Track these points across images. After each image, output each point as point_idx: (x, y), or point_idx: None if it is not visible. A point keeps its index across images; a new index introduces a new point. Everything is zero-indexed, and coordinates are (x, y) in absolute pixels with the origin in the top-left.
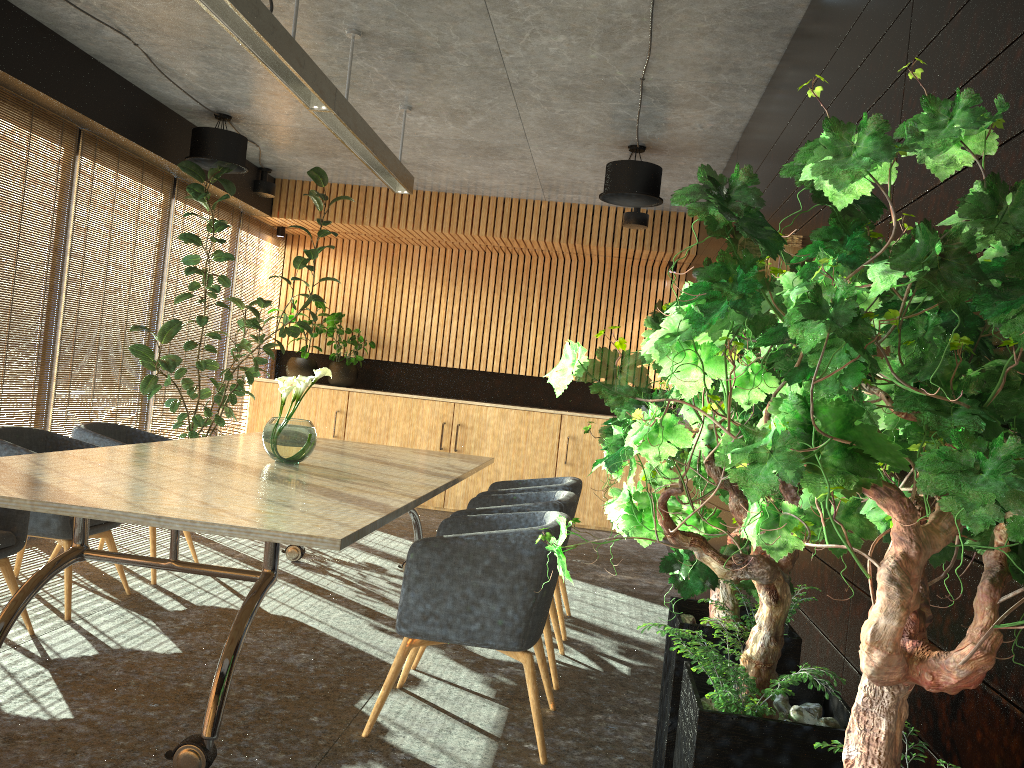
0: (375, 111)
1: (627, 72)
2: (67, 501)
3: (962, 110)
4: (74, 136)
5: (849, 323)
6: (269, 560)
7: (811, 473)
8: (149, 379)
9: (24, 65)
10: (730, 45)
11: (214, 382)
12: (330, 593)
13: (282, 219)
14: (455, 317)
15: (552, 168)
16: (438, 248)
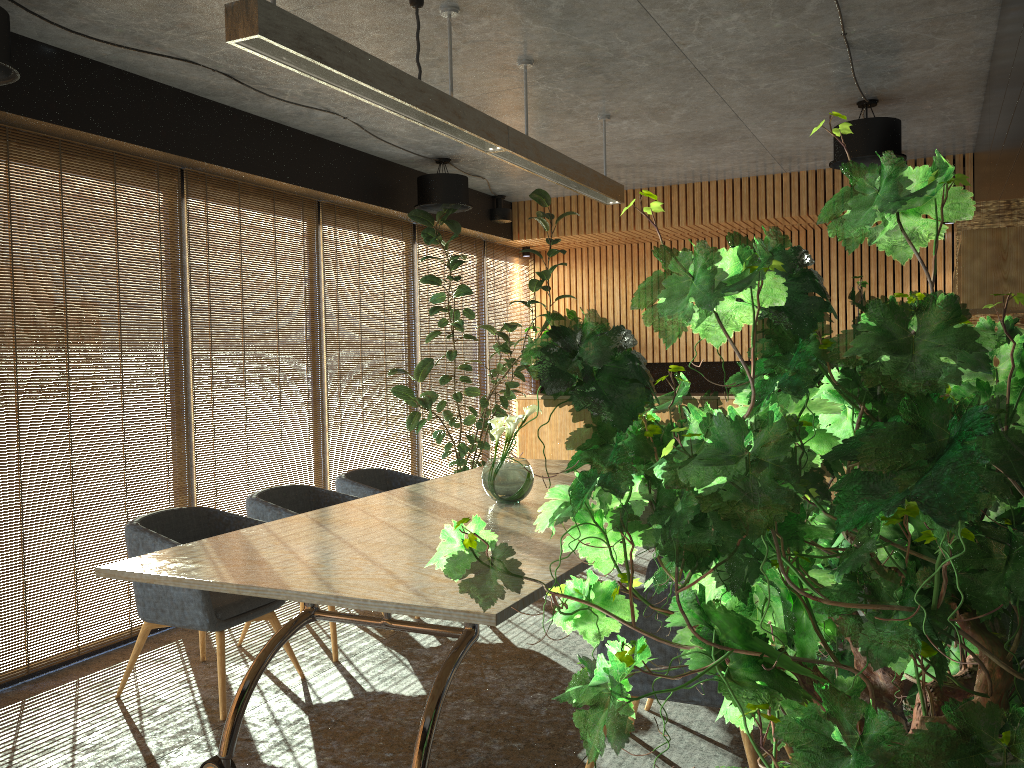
0: (576, 126)
1: (823, 31)
2: (266, 583)
3: (886, 181)
4: (314, 209)
5: (693, 524)
6: None
7: (733, 682)
8: (413, 416)
9: (256, 160)
10: None
11: (472, 410)
12: None
13: (523, 240)
14: None
15: (780, 141)
16: (683, 240)
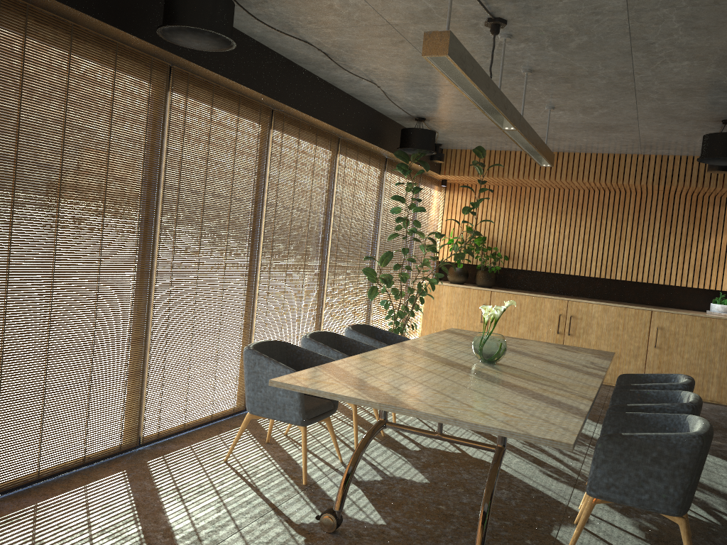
0: (526, 110)
1: None
2: (398, 404)
3: None
4: (336, 143)
5: None
6: (501, 439)
7: None
8: (372, 289)
9: (317, 108)
10: None
11: (410, 289)
12: None
13: (447, 176)
14: (566, 238)
15: (653, 135)
16: (553, 189)
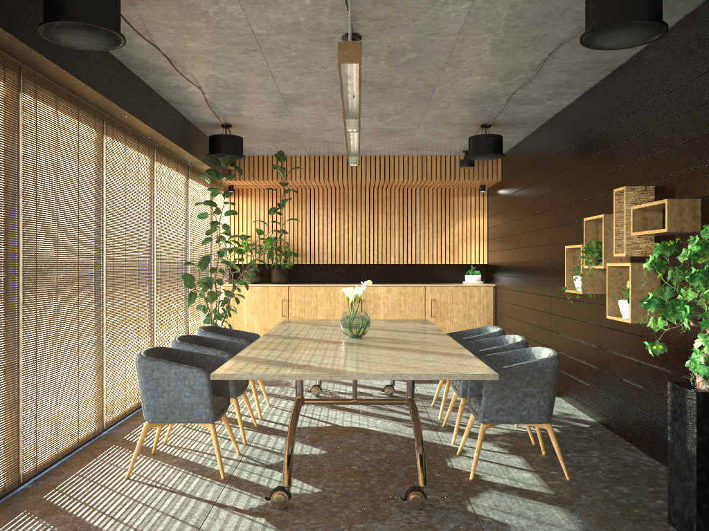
0: (332, 117)
1: (506, 90)
2: (344, 372)
3: None
4: (153, 150)
5: None
6: (411, 392)
7: None
8: (191, 294)
9: (145, 114)
10: (575, 75)
11: (225, 291)
12: (359, 411)
13: (237, 181)
14: (346, 232)
15: (423, 138)
16: (330, 189)
